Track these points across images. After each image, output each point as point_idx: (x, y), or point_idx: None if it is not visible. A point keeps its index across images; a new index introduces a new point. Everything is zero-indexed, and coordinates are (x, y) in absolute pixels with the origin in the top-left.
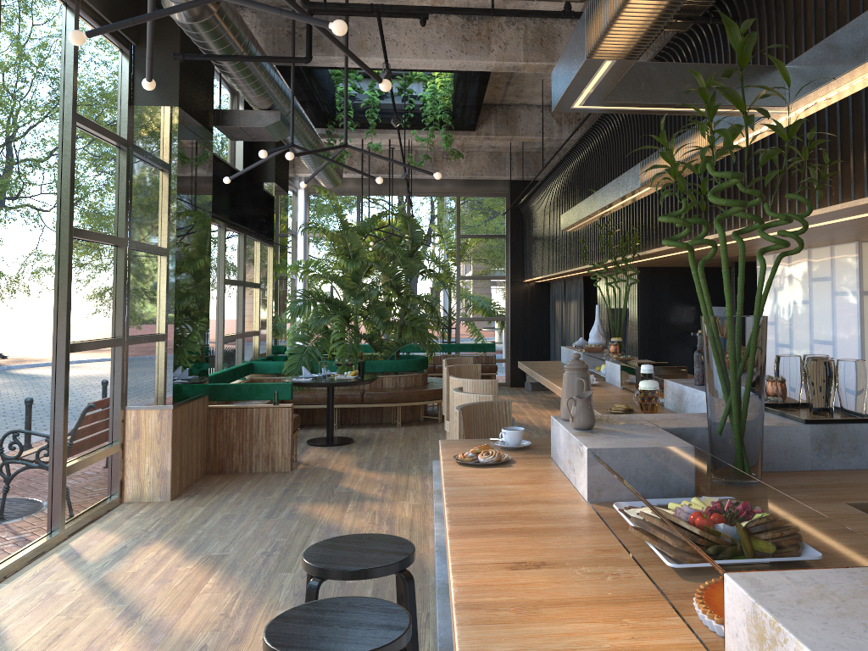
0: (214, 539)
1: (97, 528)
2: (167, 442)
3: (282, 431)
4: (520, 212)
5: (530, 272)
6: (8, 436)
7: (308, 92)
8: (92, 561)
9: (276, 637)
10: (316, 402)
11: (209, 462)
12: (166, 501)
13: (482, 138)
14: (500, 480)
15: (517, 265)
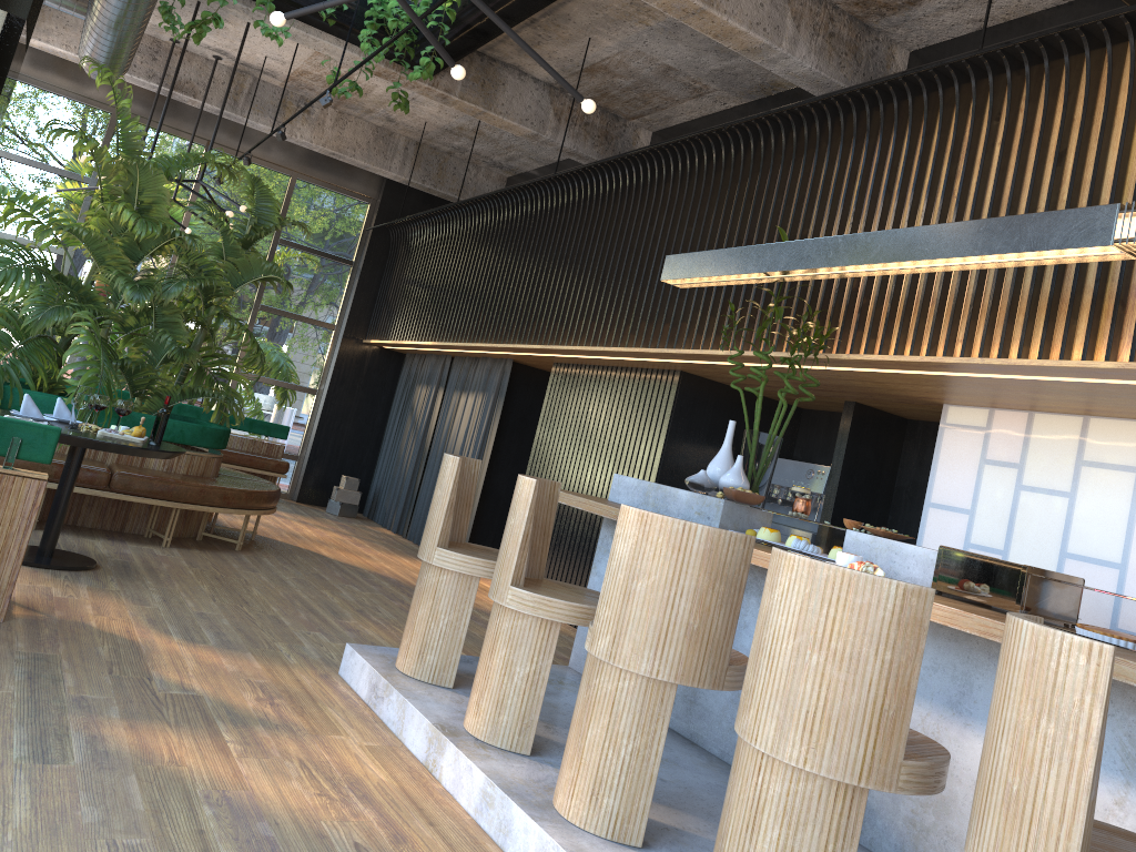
0: None
1: None
2: None
3: (10, 529)
4: (389, 234)
5: (389, 330)
6: None
7: None
8: None
9: None
10: None
11: None
12: None
13: (435, 94)
14: None
15: (361, 314)
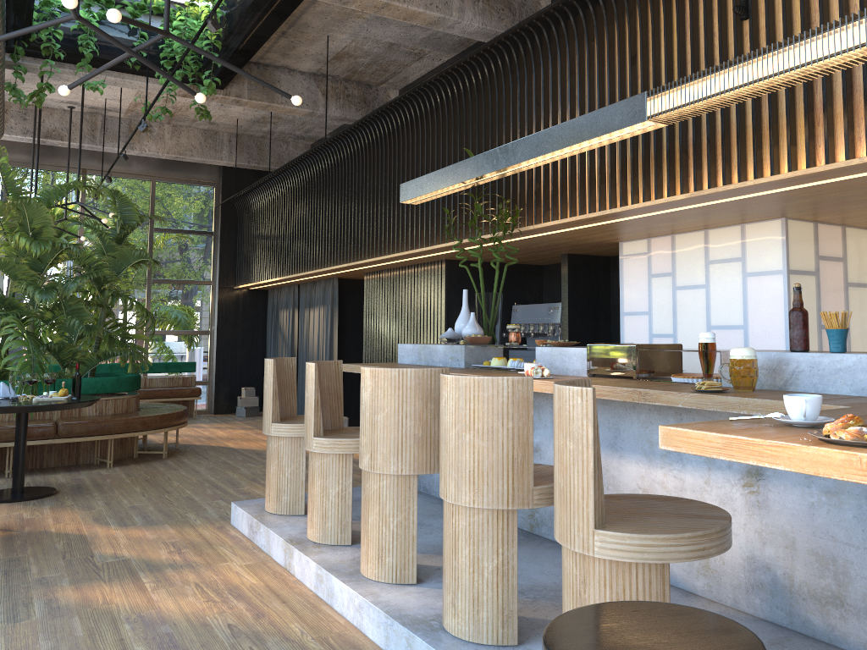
0: None
1: None
2: None
3: None
4: (234, 206)
5: (250, 275)
6: None
7: None
8: None
9: None
10: None
11: None
12: None
13: (230, 101)
14: None
15: (228, 268)
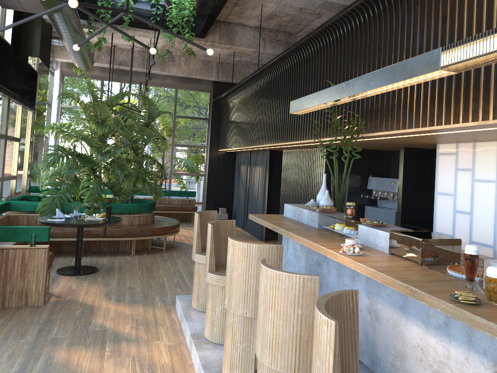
0: None
1: None
2: None
3: (37, 269)
4: (219, 103)
5: (225, 144)
6: None
7: None
8: None
9: None
10: (65, 236)
11: None
12: None
13: (208, 44)
14: None
15: (214, 139)
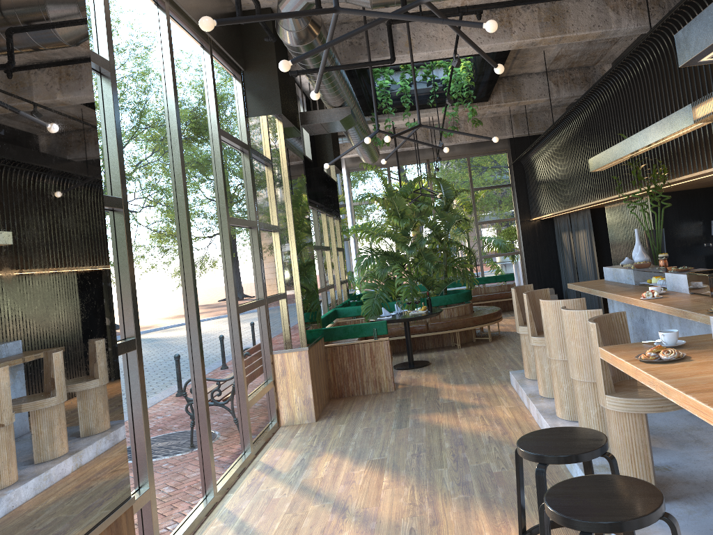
0: (368, 447)
1: (273, 447)
2: (307, 376)
3: (384, 359)
4: (521, 163)
5: (537, 211)
6: (214, 381)
7: (360, 89)
8: (285, 472)
9: (562, 509)
10: (392, 335)
11: (331, 389)
12: (312, 422)
13: (494, 106)
14: (699, 371)
15: (524, 207)
